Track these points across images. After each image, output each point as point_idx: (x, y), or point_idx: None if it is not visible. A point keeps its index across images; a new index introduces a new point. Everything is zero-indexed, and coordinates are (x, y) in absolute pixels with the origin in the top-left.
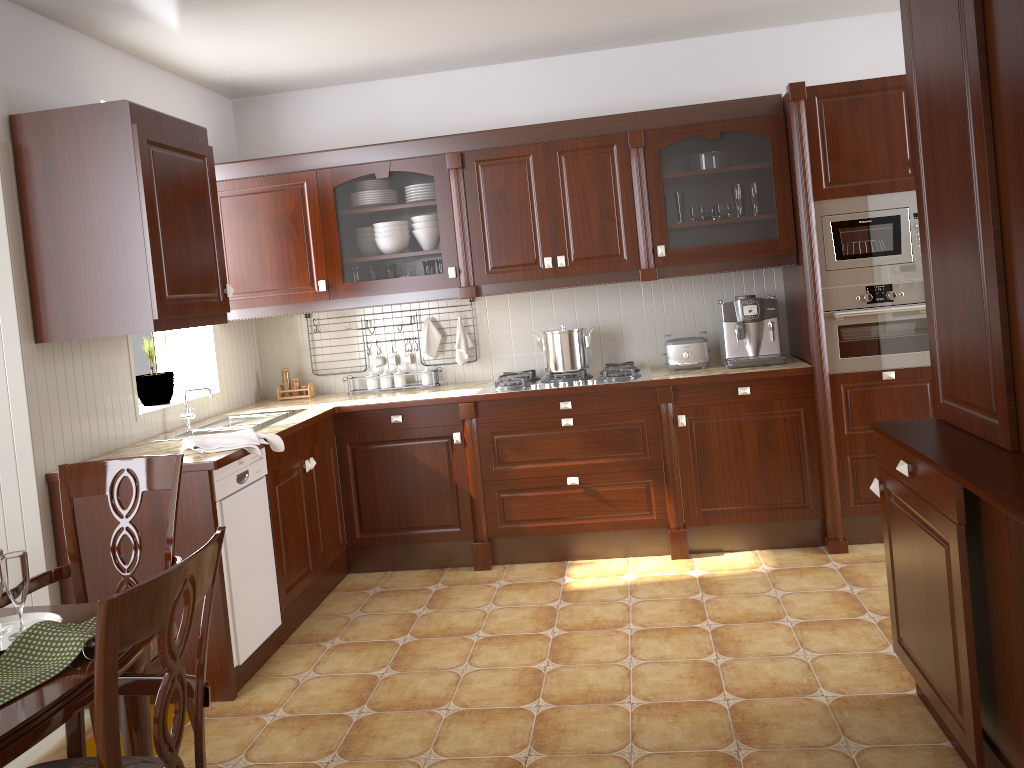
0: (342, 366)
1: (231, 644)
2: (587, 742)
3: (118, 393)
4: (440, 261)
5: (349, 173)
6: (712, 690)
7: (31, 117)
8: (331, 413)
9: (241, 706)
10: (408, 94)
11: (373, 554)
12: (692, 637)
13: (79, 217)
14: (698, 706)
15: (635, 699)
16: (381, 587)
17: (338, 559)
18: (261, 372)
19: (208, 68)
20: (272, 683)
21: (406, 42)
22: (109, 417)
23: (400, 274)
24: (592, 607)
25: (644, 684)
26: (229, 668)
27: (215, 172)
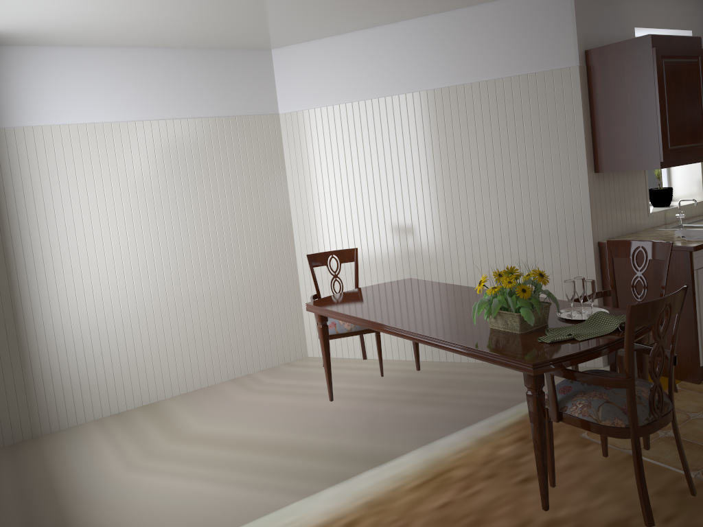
0: None
1: (698, 353)
2: None
3: (637, 200)
4: None
5: None
6: None
7: (596, 50)
8: None
9: (702, 388)
10: None
11: None
12: None
13: (620, 104)
14: None
15: None
16: None
17: None
18: None
19: None
20: None
21: None
22: (632, 213)
23: None
24: None
25: None
26: (696, 366)
27: None
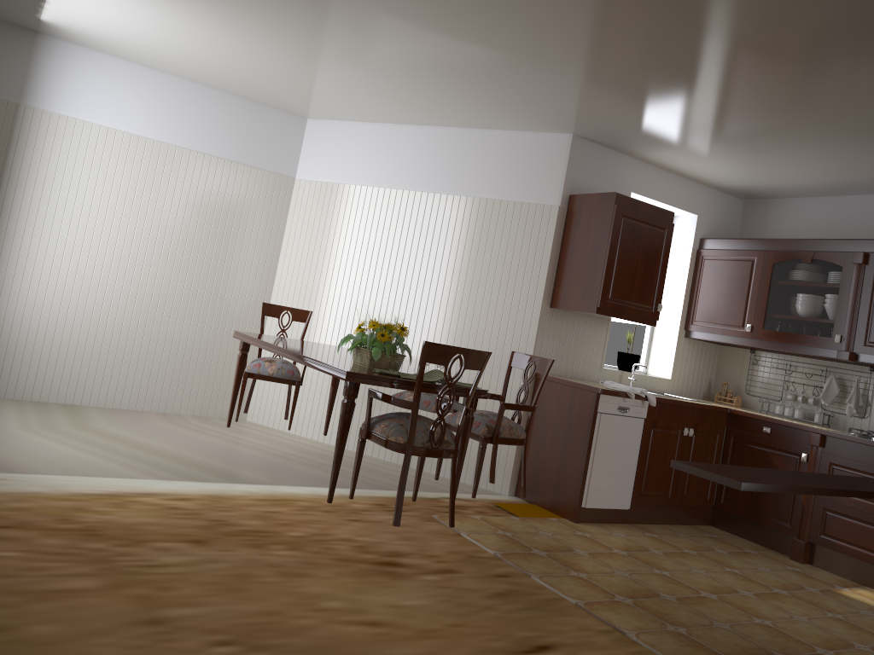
0: (766, 393)
1: (583, 493)
2: (706, 611)
3: (592, 350)
4: (831, 328)
5: (785, 256)
6: (825, 647)
7: (577, 196)
8: (722, 410)
9: (574, 525)
10: (862, 207)
11: (729, 519)
12: (869, 637)
13: (582, 248)
14: (800, 643)
15: (768, 622)
16: (717, 536)
17: (702, 509)
18: (714, 382)
19: (712, 179)
20: (599, 528)
21: (838, 170)
22: (582, 361)
23: (801, 331)
24: (831, 600)
25: (787, 624)
26: (577, 504)
27: (706, 243)
